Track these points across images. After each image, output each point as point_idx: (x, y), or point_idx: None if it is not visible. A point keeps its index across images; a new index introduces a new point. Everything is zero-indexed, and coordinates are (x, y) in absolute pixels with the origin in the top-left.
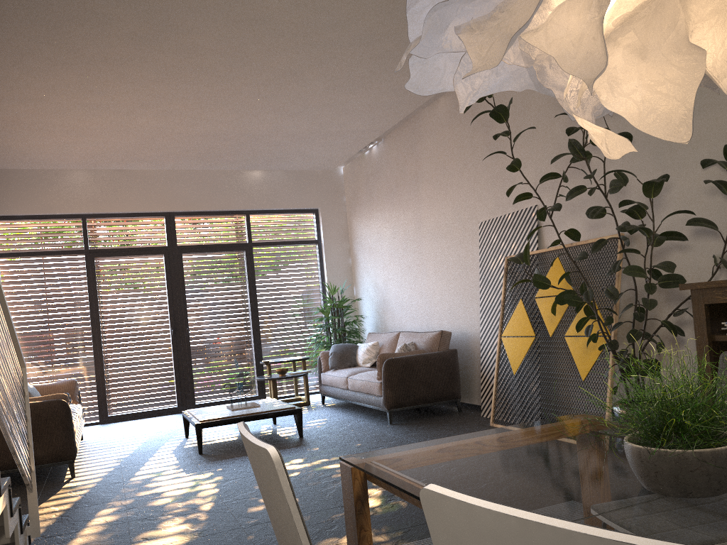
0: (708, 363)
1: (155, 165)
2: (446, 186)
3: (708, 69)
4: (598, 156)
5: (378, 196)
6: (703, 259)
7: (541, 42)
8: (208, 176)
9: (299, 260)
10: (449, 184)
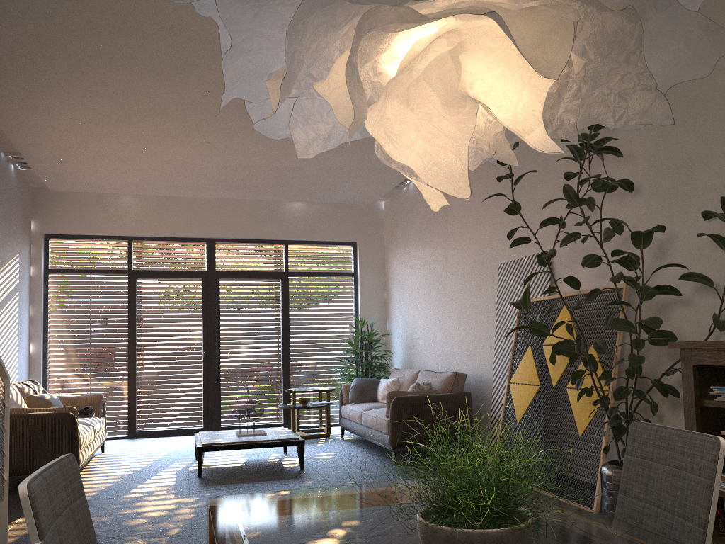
0: (695, 429)
1: (197, 193)
2: (471, 225)
3: (509, 122)
4: (609, 202)
5: (412, 233)
6: (705, 316)
7: (325, 91)
8: (250, 205)
9: (334, 292)
10: (473, 224)
